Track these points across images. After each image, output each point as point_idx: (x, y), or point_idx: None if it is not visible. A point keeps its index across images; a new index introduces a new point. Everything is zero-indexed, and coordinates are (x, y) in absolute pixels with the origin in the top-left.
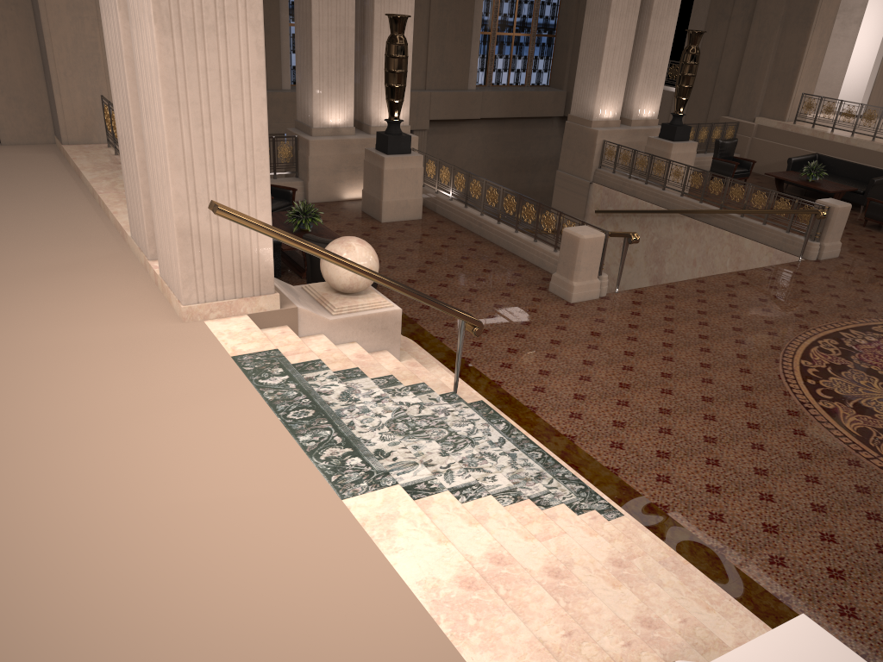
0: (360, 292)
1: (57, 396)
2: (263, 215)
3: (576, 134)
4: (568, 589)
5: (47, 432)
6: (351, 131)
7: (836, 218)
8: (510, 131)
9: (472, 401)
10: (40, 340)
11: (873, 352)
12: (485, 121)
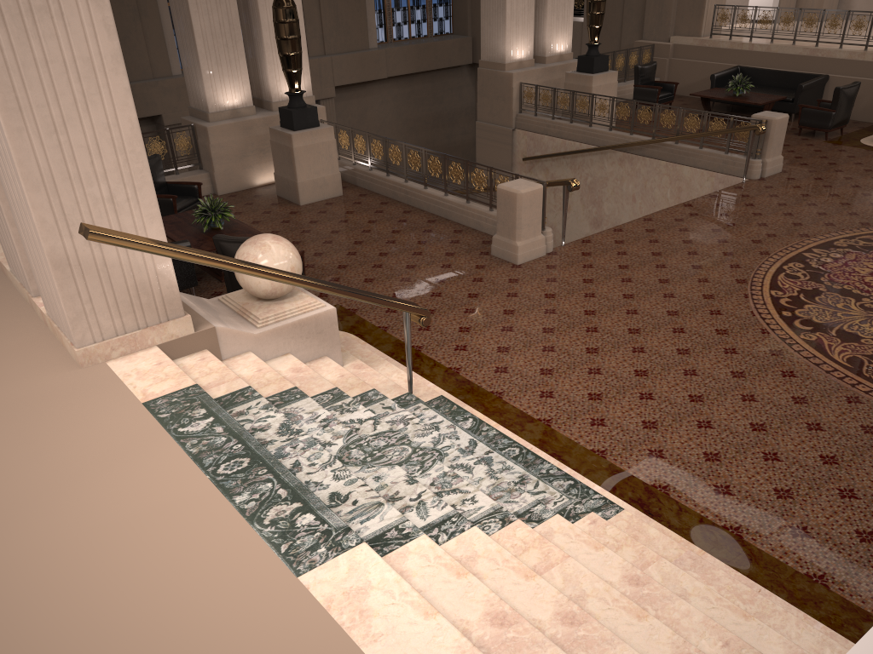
0: (286, 295)
1: None
2: (153, 227)
3: (490, 80)
4: (589, 638)
5: None
6: (251, 110)
7: (775, 131)
8: (421, 86)
9: (431, 398)
10: None
11: (842, 270)
12: (393, 80)
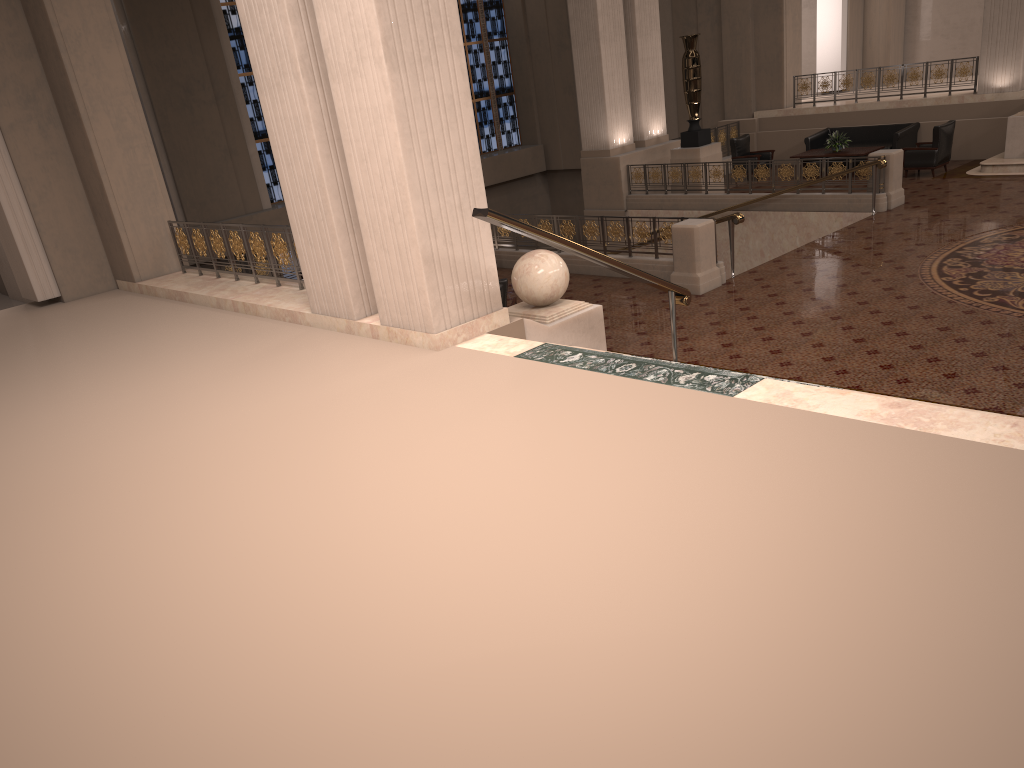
0: (555, 303)
1: (400, 413)
2: (485, 231)
3: (596, 168)
4: None
5: (428, 431)
6: None
7: (894, 165)
8: (497, 199)
9: None
10: (327, 392)
11: (997, 257)
12: None
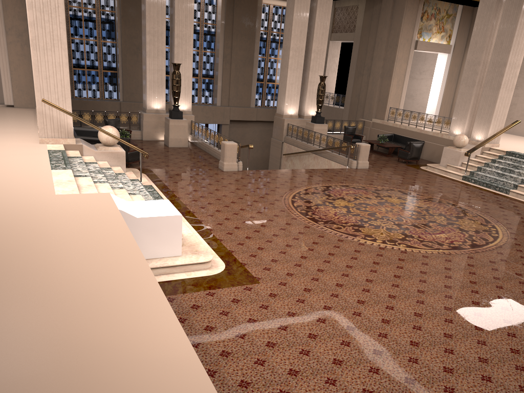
0: (113, 146)
1: None
2: (68, 110)
3: (277, 121)
4: None
5: None
6: (164, 112)
7: (362, 150)
8: None
9: (147, 184)
10: None
11: (338, 191)
12: (261, 123)
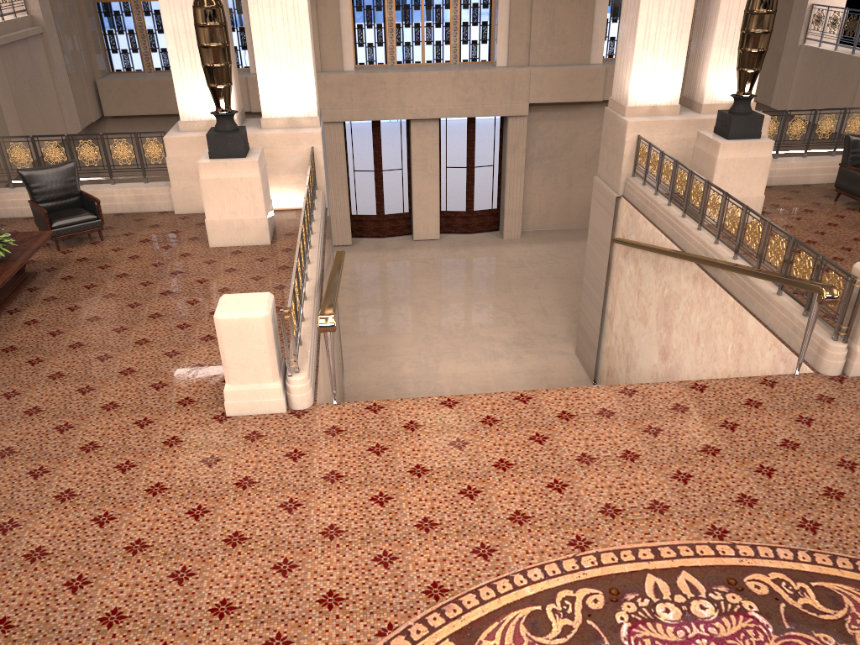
0: None
1: None
2: None
3: (611, 126)
4: None
5: None
6: None
7: None
8: None
9: None
10: None
11: None
12: None
